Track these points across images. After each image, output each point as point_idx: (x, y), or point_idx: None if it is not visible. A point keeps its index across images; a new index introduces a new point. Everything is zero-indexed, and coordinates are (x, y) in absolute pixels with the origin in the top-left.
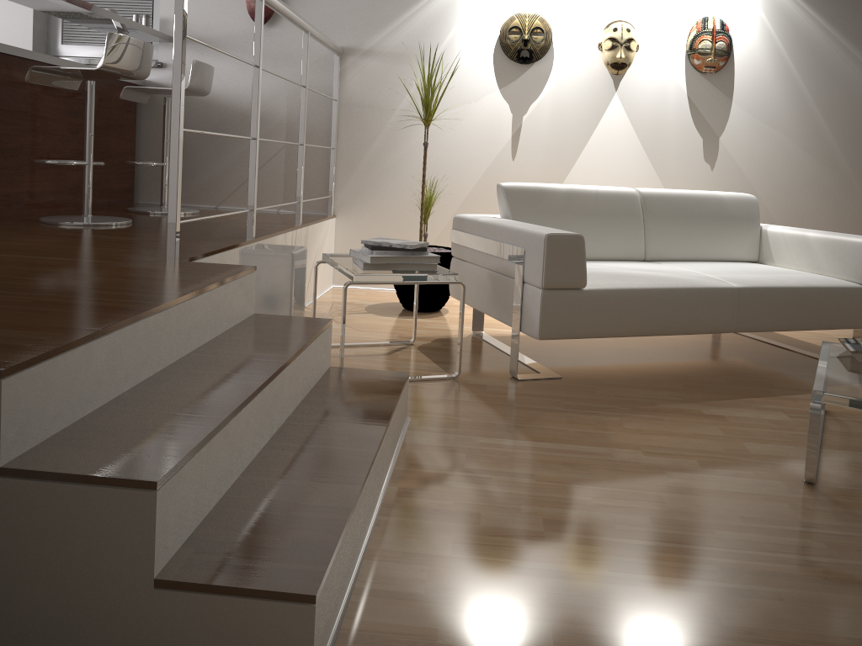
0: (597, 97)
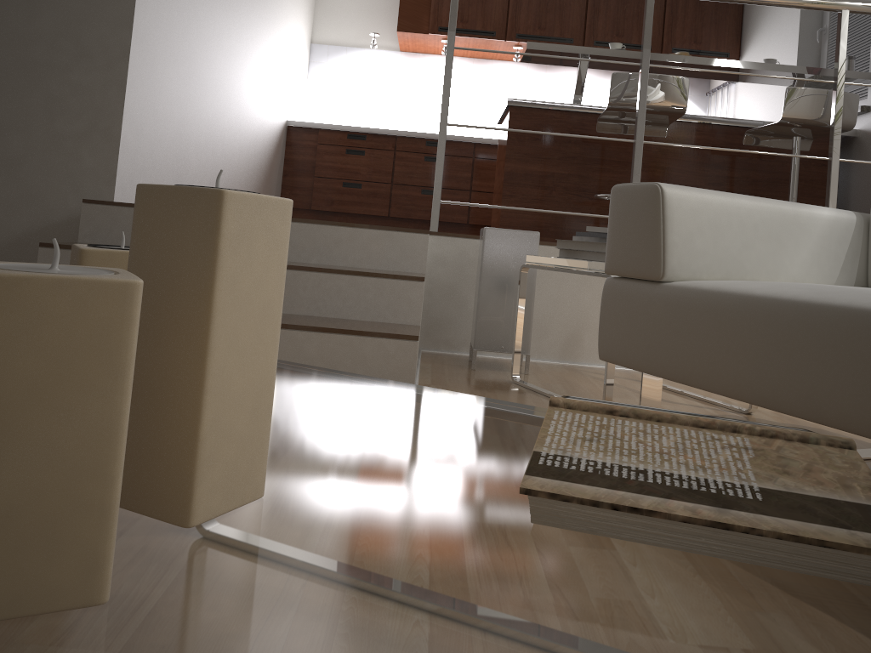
0: None
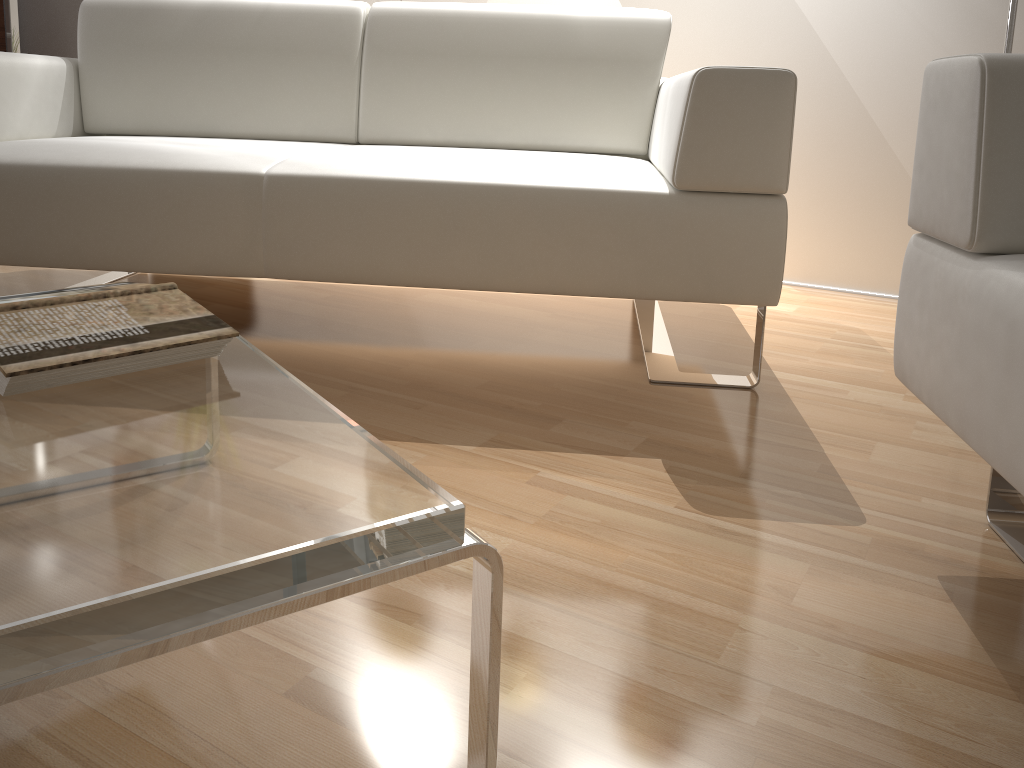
0: None
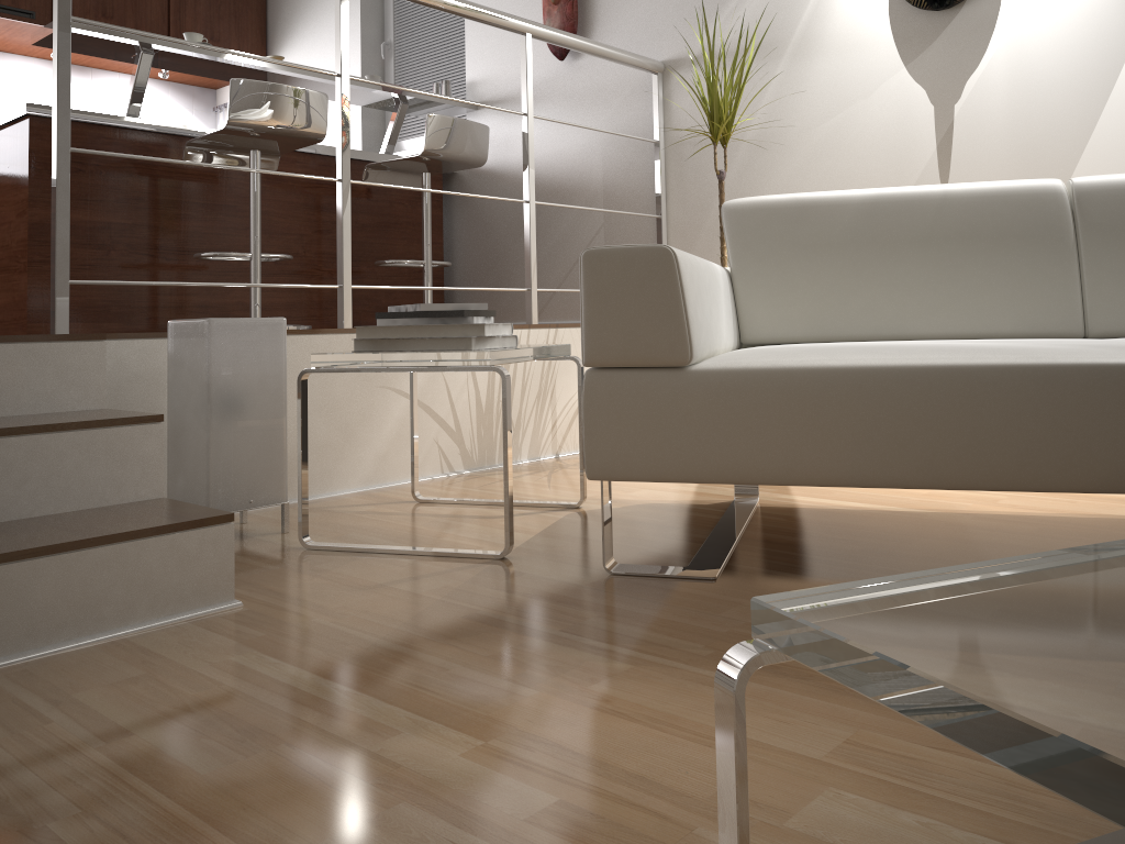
0: (1103, 35)
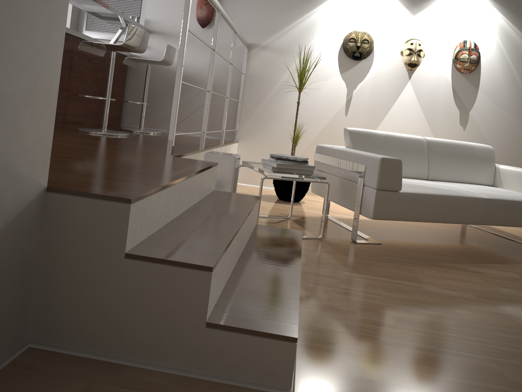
0: (398, 83)
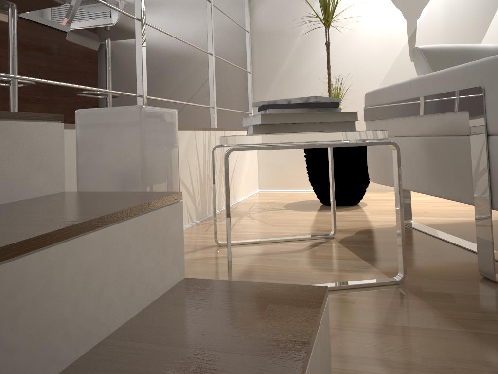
0: None
